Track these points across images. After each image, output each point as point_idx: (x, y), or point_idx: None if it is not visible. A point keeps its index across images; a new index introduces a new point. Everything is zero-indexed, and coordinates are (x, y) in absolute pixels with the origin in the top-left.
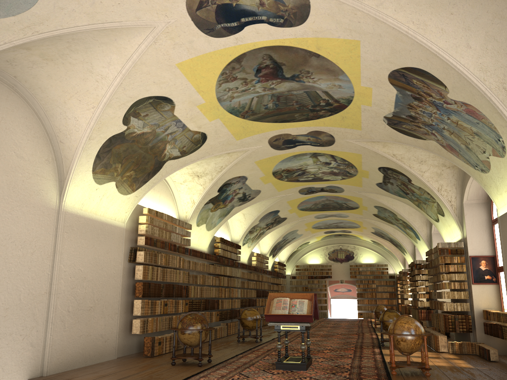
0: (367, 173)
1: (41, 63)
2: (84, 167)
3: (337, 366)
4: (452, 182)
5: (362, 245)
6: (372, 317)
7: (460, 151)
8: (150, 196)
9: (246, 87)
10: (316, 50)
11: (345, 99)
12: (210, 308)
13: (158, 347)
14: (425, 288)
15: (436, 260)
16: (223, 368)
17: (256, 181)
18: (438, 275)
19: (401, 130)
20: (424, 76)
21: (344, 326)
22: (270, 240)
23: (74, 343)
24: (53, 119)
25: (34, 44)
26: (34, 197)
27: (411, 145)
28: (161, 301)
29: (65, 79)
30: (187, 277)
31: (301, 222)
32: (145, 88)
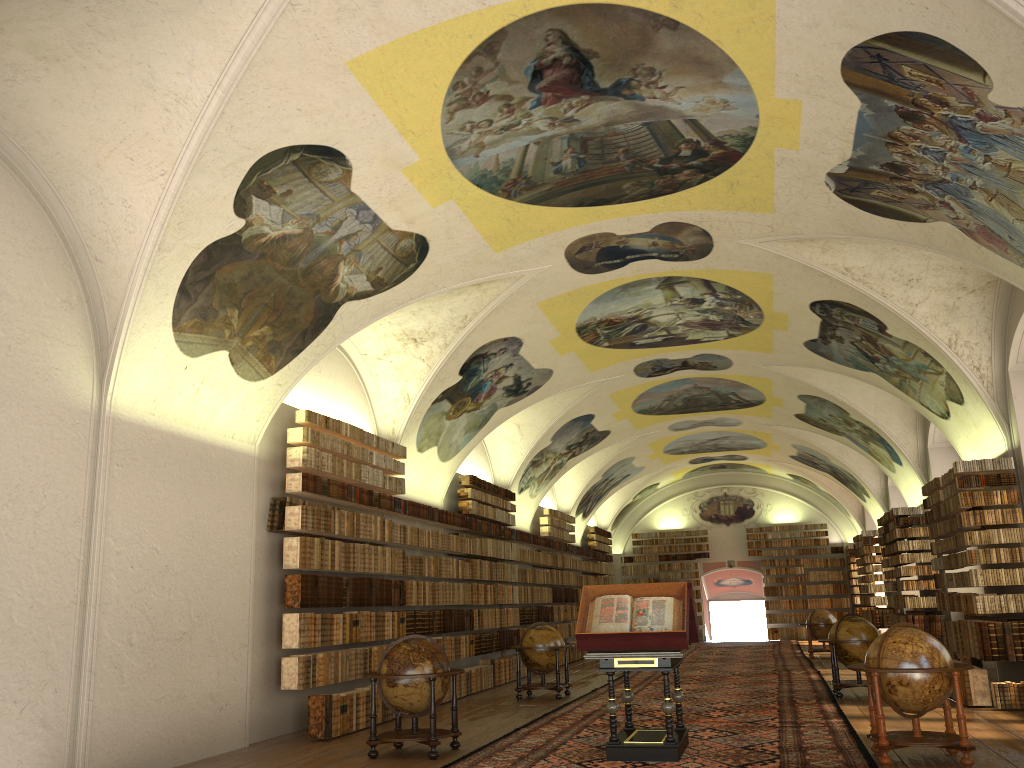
0: (785, 319)
1: (34, 69)
2: (154, 316)
3: (748, 748)
4: (982, 325)
5: (771, 486)
6: (798, 637)
7: (1011, 239)
8: (311, 386)
9: (512, 120)
10: (669, 10)
11: (738, 137)
12: (454, 629)
13: (341, 718)
14: (920, 567)
15: (953, 500)
16: (485, 761)
17: (543, 350)
18: (960, 534)
19: (867, 205)
20: (932, 52)
21: (744, 657)
22: (577, 481)
23: (147, 716)
24: (76, 208)
25: (7, 14)
26: (38, 384)
27: (890, 239)
28: (345, 616)
29: (93, 109)
30: (402, 561)
31: (640, 441)
32: (280, 125)
